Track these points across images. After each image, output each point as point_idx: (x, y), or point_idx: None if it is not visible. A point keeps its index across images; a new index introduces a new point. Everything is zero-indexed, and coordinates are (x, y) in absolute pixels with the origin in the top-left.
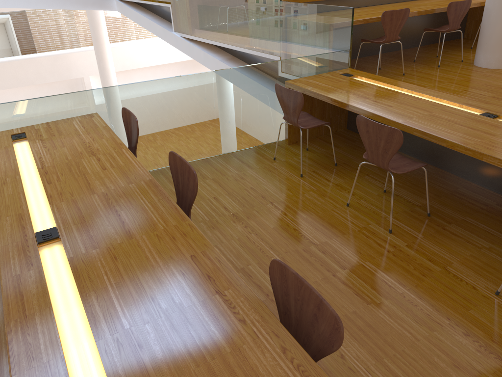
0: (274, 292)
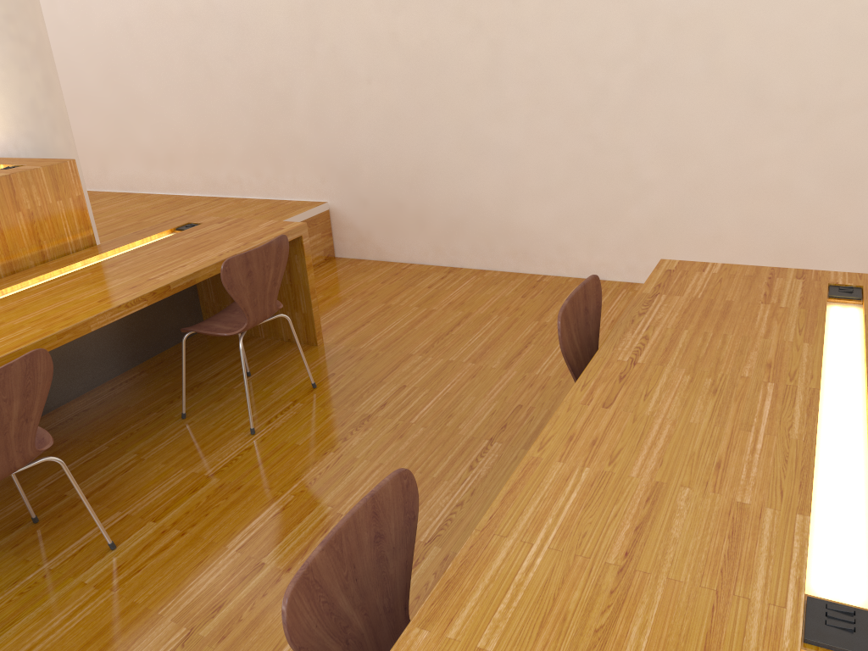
0: (568, 357)
